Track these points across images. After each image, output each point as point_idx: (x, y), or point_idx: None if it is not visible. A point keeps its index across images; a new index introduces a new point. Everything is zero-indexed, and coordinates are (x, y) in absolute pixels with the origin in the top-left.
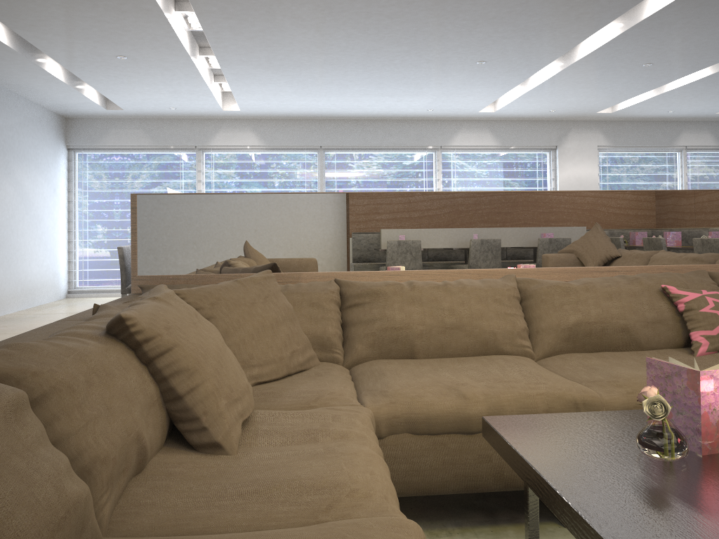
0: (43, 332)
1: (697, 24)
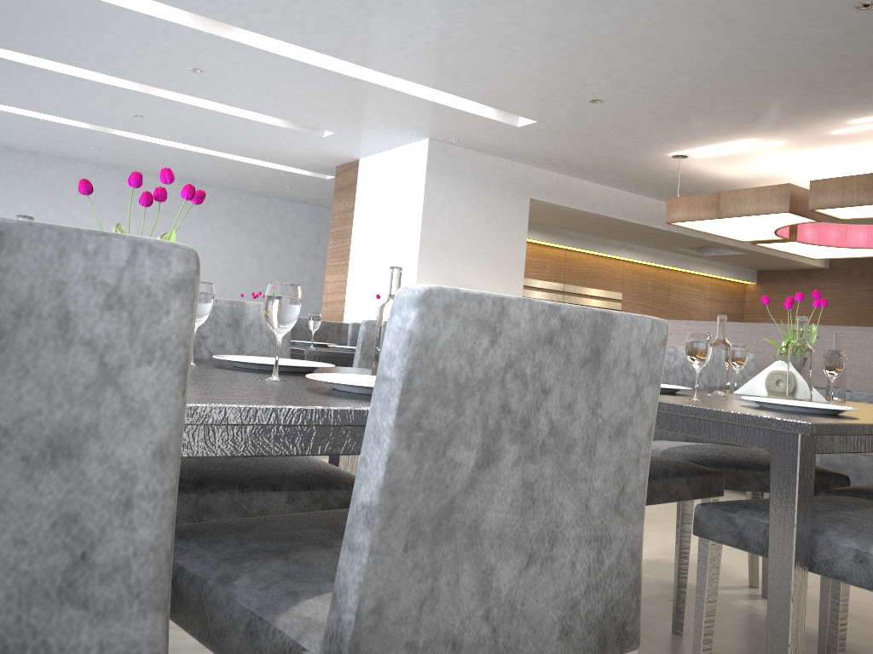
0: None
1: (355, 102)
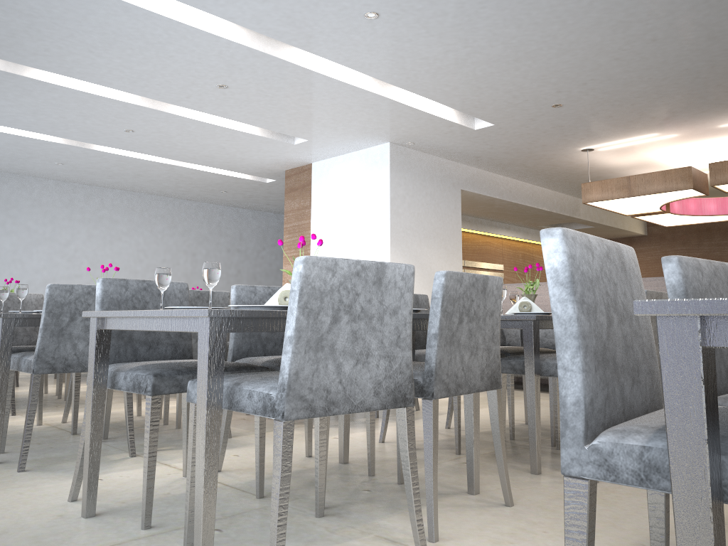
0: None
1: (349, 112)
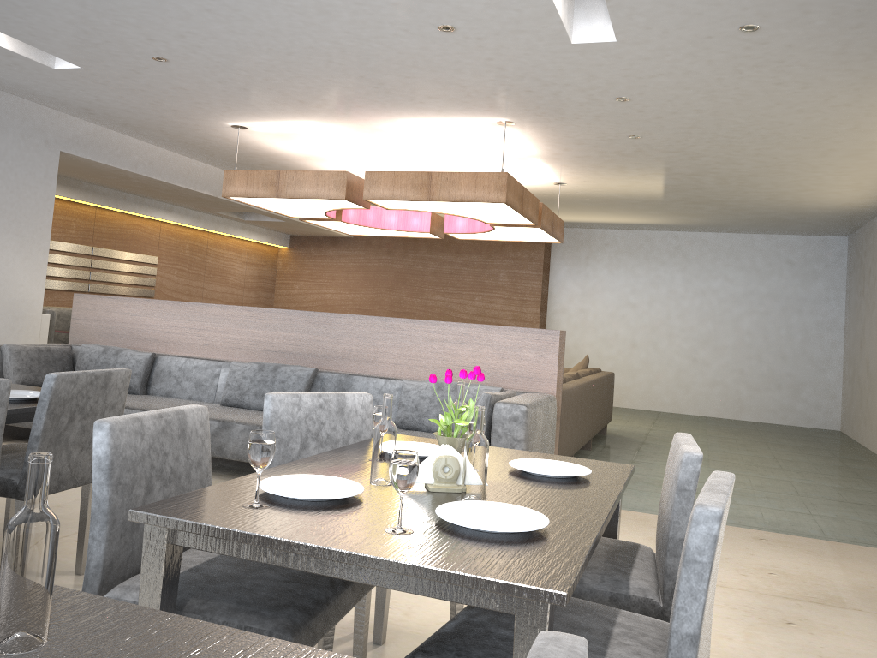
0: (575, 381)
1: None
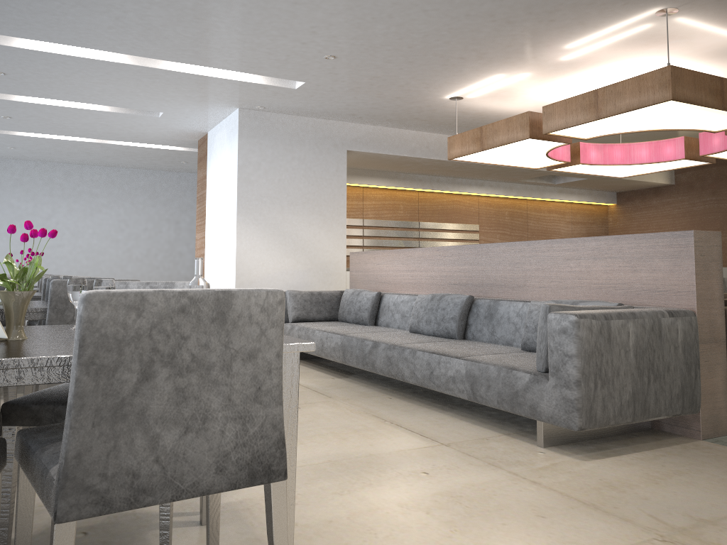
0: None
1: (147, 84)
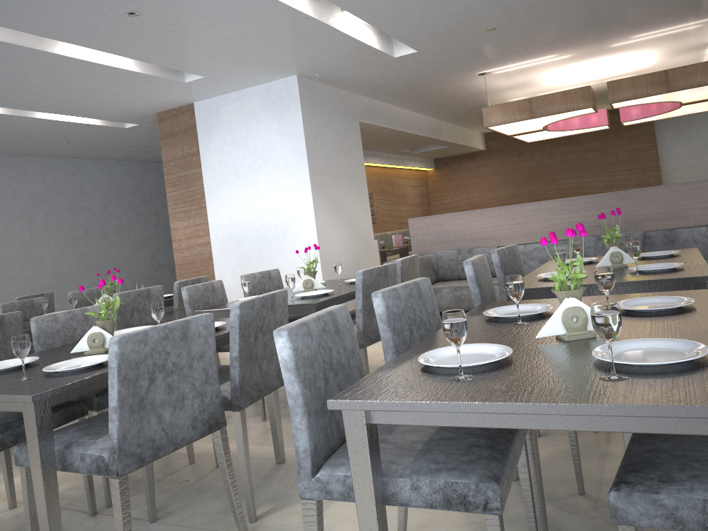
0: None
1: (272, 43)
